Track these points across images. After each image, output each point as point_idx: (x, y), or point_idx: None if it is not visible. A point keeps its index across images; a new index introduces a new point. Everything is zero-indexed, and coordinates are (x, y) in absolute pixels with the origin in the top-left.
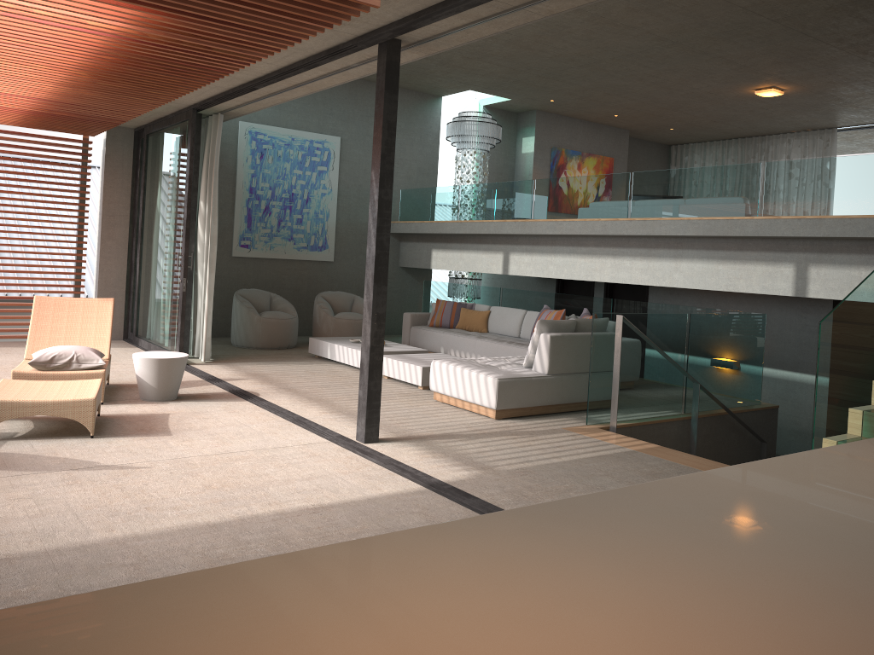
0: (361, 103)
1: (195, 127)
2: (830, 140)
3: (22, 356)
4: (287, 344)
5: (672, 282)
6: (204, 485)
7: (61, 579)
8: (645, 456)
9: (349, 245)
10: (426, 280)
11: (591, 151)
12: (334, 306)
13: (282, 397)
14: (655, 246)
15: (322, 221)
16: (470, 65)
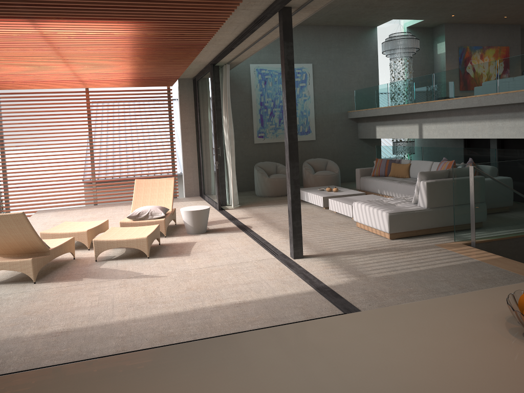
0: (323, 40)
1: (212, 74)
2: None
3: None
4: (286, 193)
5: None
6: (187, 288)
7: (83, 345)
8: (485, 265)
9: (324, 129)
10: (377, 145)
11: (490, 44)
12: (314, 168)
13: (263, 229)
14: (518, 110)
15: (305, 116)
16: (386, 4)
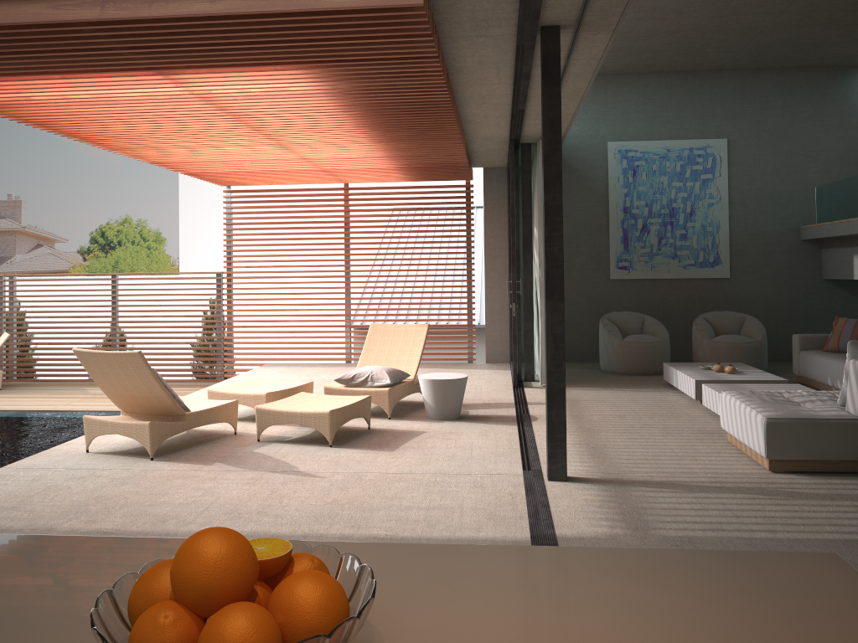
0: (751, 96)
1: (513, 157)
2: None
3: None
4: (652, 369)
5: None
6: (334, 500)
7: None
8: None
9: (749, 258)
10: None
11: None
12: (716, 328)
13: None
14: None
15: (711, 234)
16: None
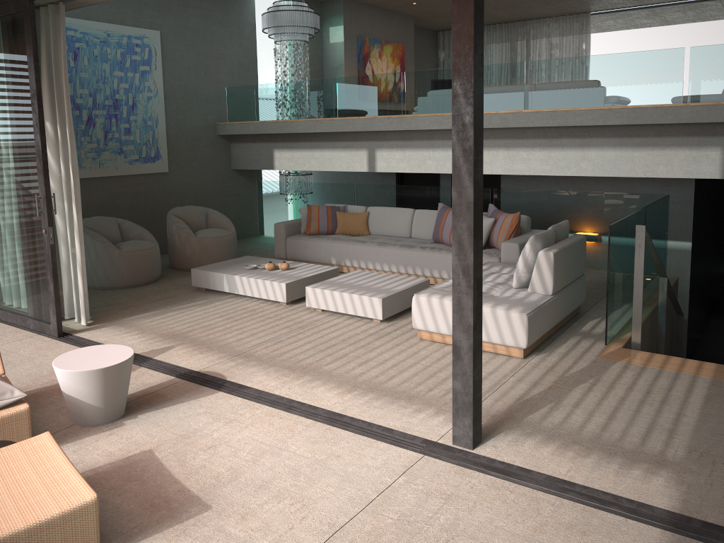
0: None
1: (35, 22)
2: (585, 23)
3: None
4: (154, 276)
5: (580, 171)
6: None
7: None
8: None
9: (182, 152)
10: (257, 179)
11: (387, 39)
12: (189, 224)
13: (257, 375)
14: (556, 136)
15: (151, 128)
16: None
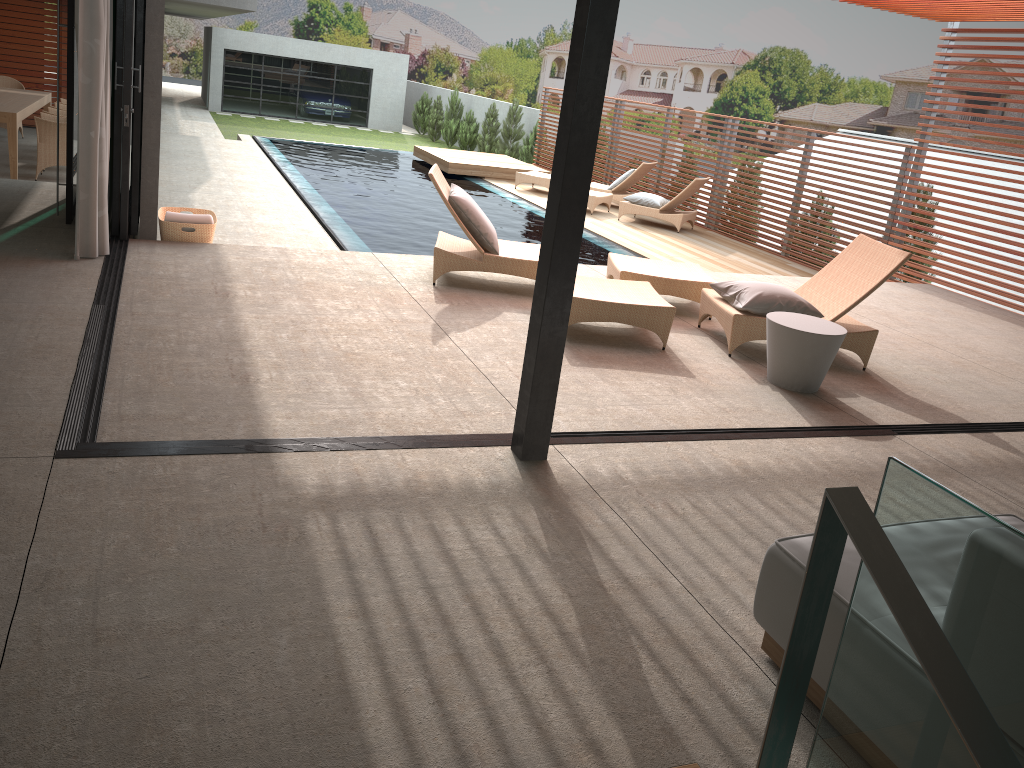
0: None
1: None
2: None
3: (1017, 351)
4: None
5: None
6: (358, 353)
7: (173, 301)
8: None
9: None
10: None
11: None
12: None
13: (852, 452)
14: None
15: None
16: None
